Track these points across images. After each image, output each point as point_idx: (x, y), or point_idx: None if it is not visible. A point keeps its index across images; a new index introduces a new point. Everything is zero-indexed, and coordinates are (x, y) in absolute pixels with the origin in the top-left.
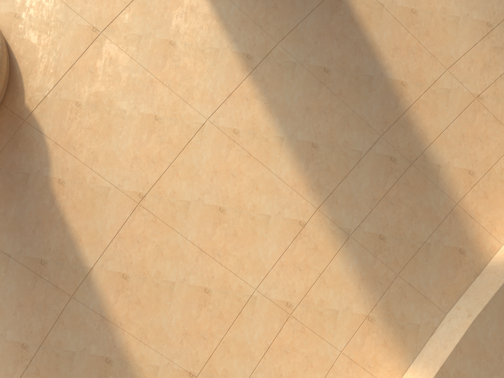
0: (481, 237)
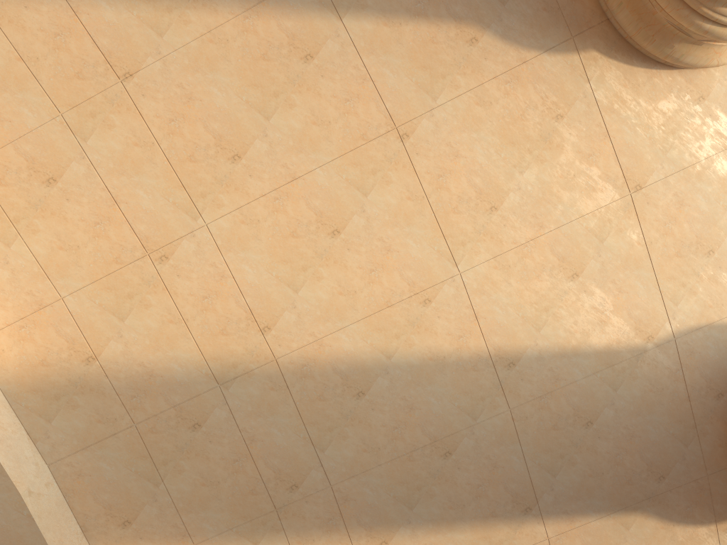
0: None
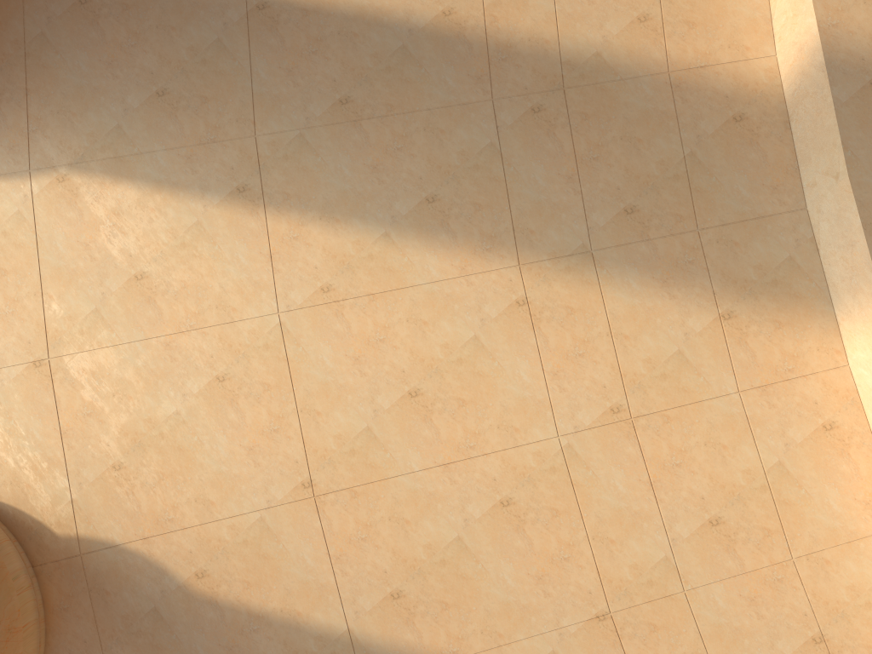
0: (741, 75)
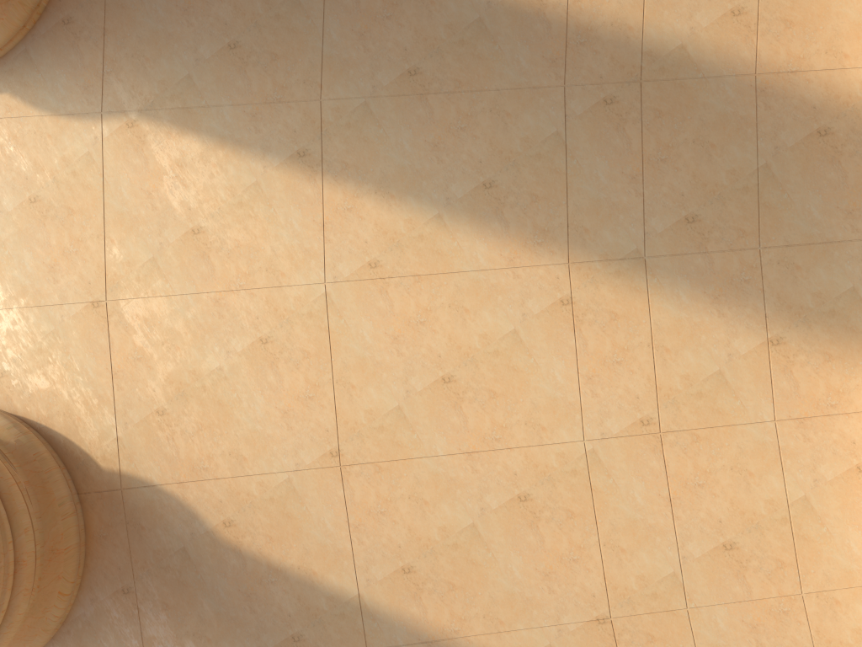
0: (834, 85)
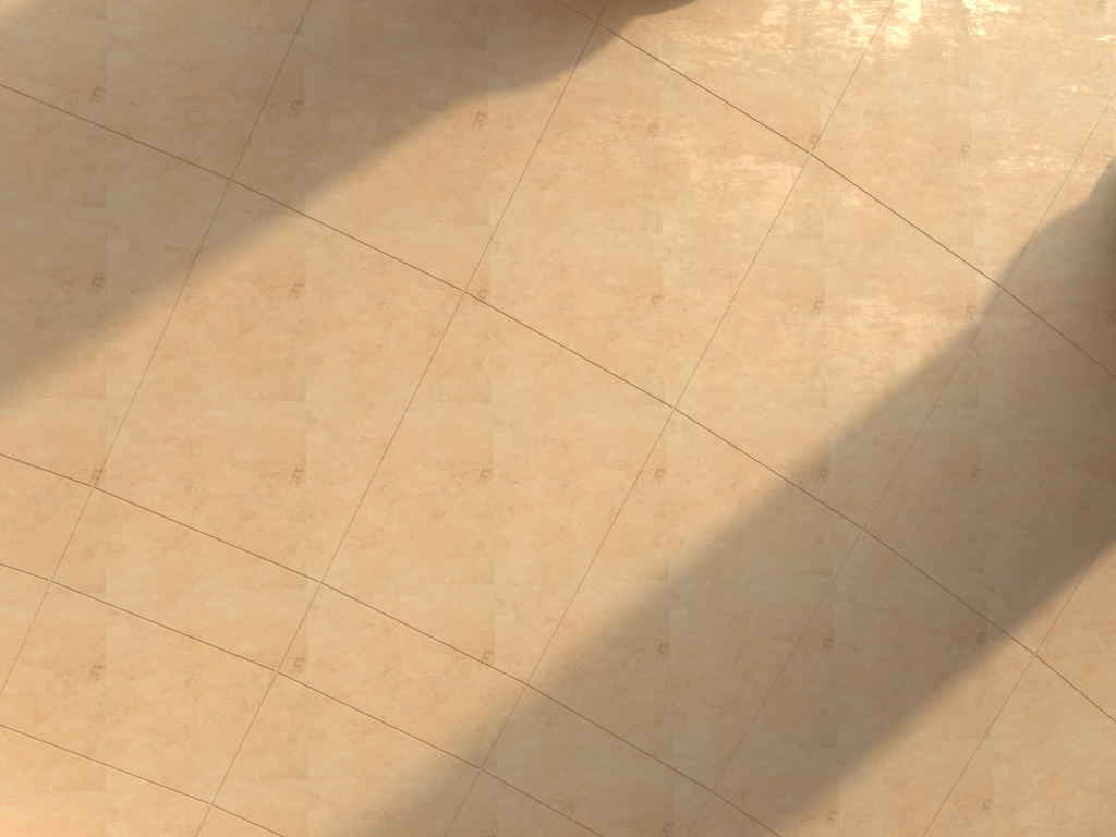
0: None
